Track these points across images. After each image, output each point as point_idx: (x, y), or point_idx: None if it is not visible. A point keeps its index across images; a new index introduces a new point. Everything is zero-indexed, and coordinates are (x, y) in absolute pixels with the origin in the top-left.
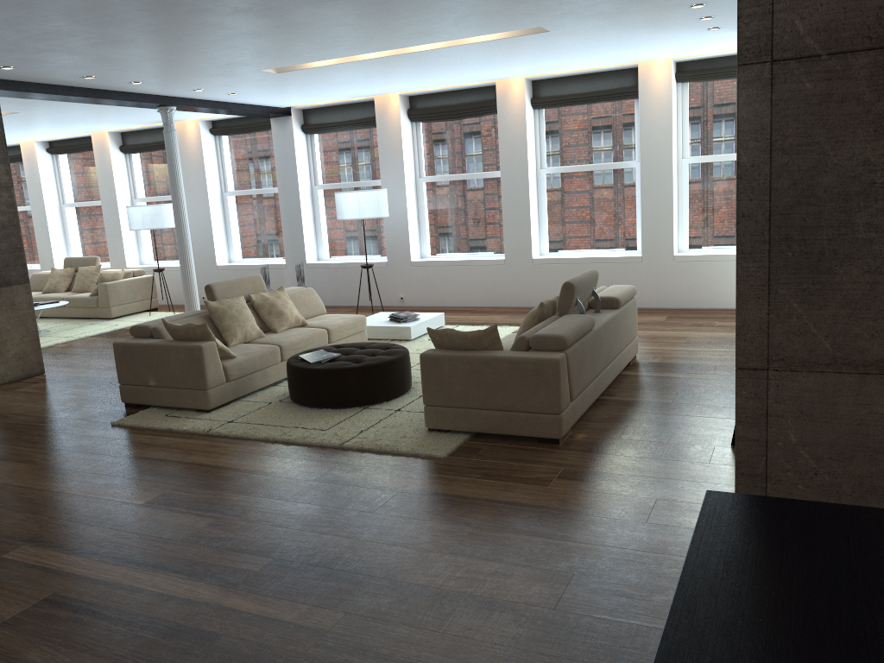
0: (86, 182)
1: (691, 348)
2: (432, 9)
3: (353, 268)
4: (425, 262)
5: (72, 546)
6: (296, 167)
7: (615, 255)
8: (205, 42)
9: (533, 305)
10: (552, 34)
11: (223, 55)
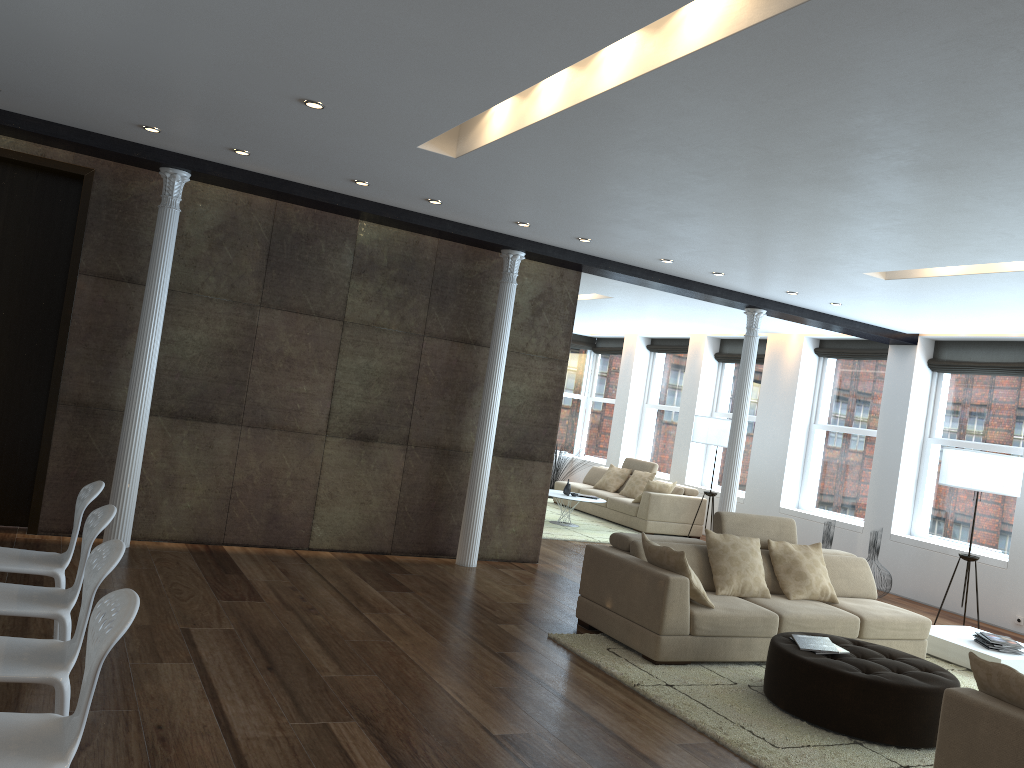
0: (673, 385)
1: None
2: None
3: (954, 557)
4: None
5: (391, 745)
6: (907, 409)
7: None
8: (780, 224)
9: None
10: None
11: (807, 245)
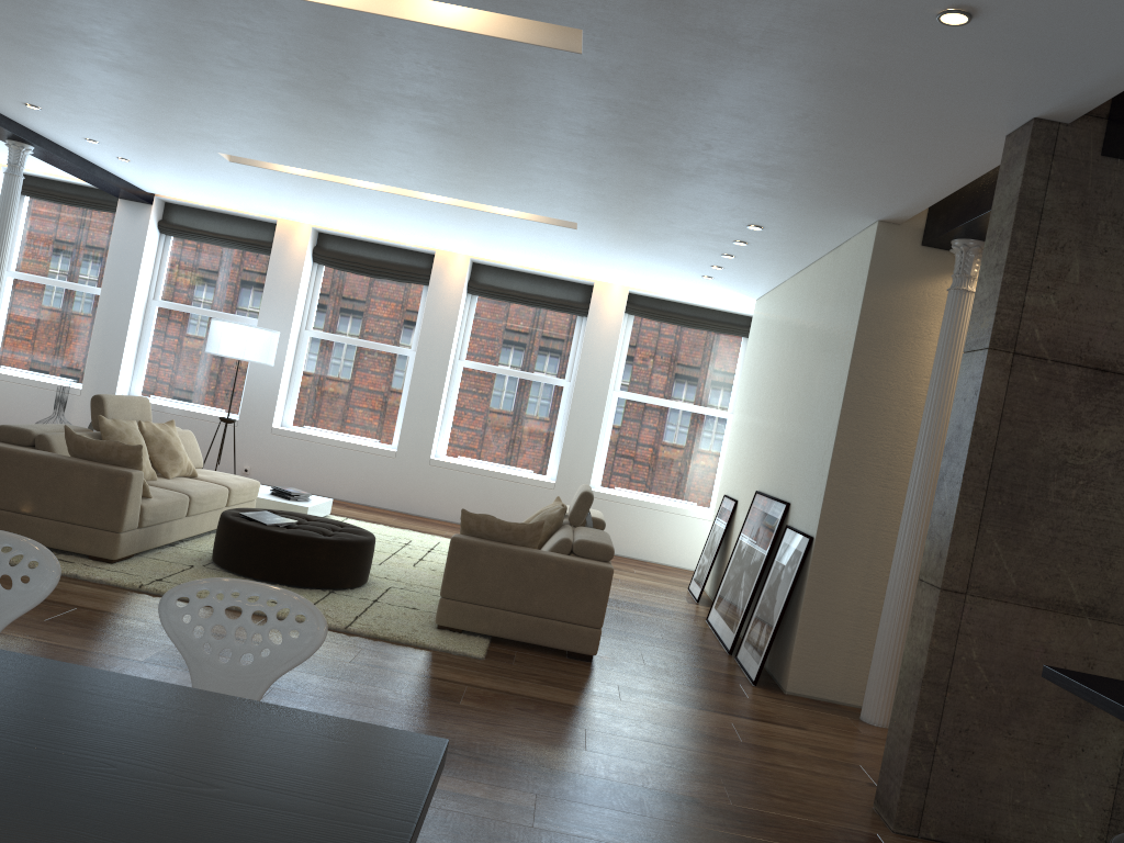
0: None
1: (632, 590)
2: (515, 174)
3: (186, 418)
4: (291, 432)
5: None
6: (139, 270)
7: (526, 476)
8: (225, 108)
9: (419, 512)
10: (575, 232)
11: (213, 125)
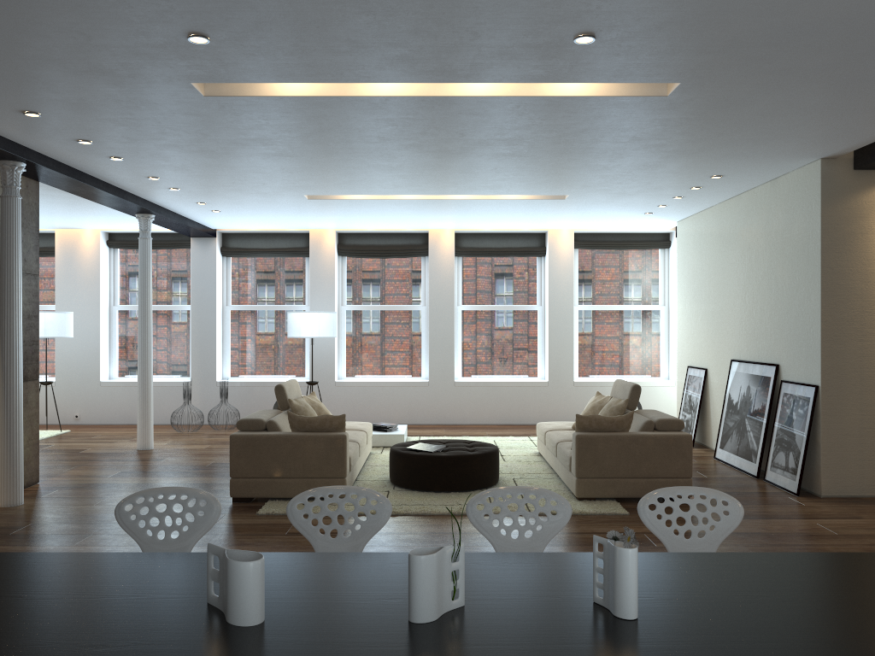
0: None
1: None
2: (545, 172)
3: (271, 387)
4: (349, 382)
5: None
6: (216, 286)
7: (525, 380)
8: (340, 167)
9: (454, 422)
10: (561, 201)
11: (318, 179)
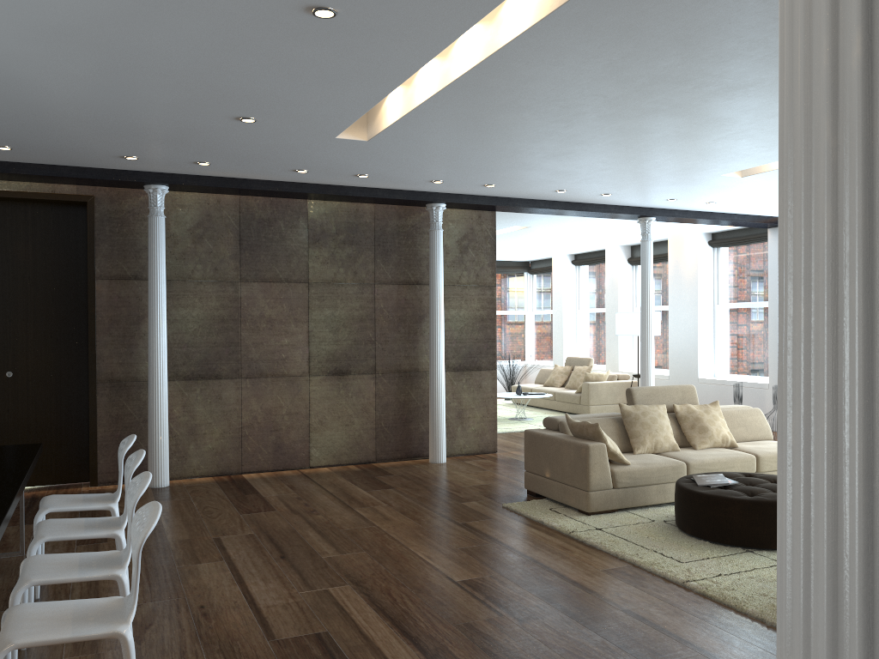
0: (598, 291)
1: None
2: None
3: None
4: None
5: (376, 597)
6: None
7: None
8: (638, 149)
9: None
10: None
11: (667, 161)
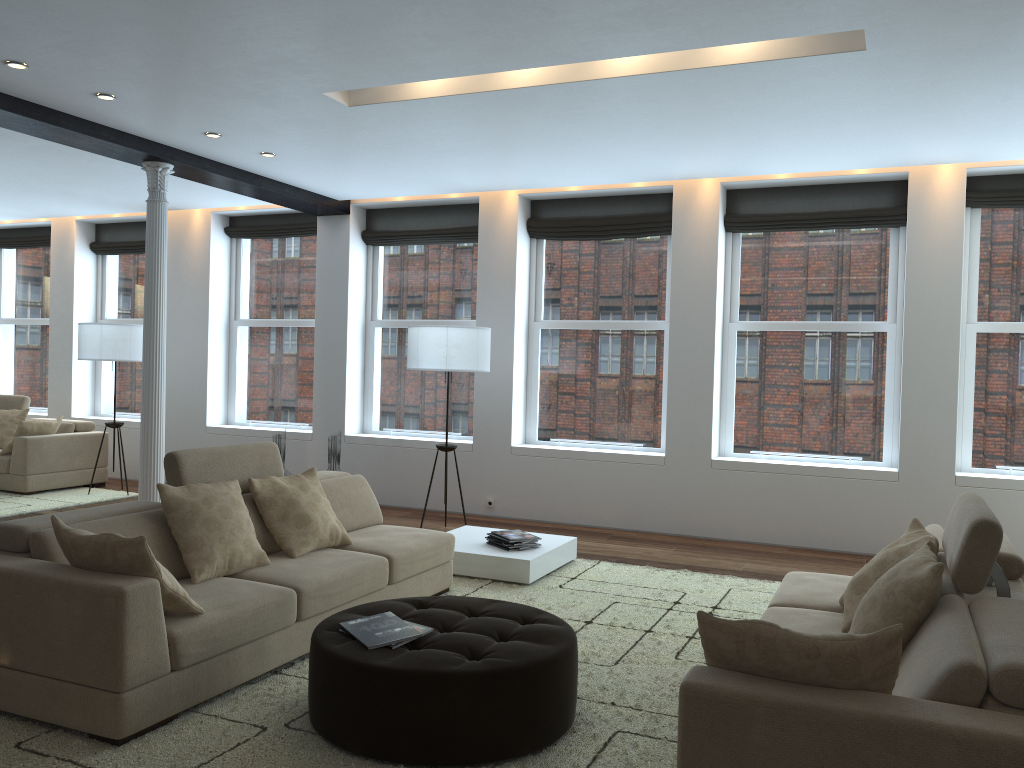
0: (35, 290)
1: None
2: None
3: (417, 450)
4: (533, 449)
5: None
6: (347, 290)
7: (851, 467)
8: None
9: (708, 534)
10: (864, 59)
11: (262, 30)
